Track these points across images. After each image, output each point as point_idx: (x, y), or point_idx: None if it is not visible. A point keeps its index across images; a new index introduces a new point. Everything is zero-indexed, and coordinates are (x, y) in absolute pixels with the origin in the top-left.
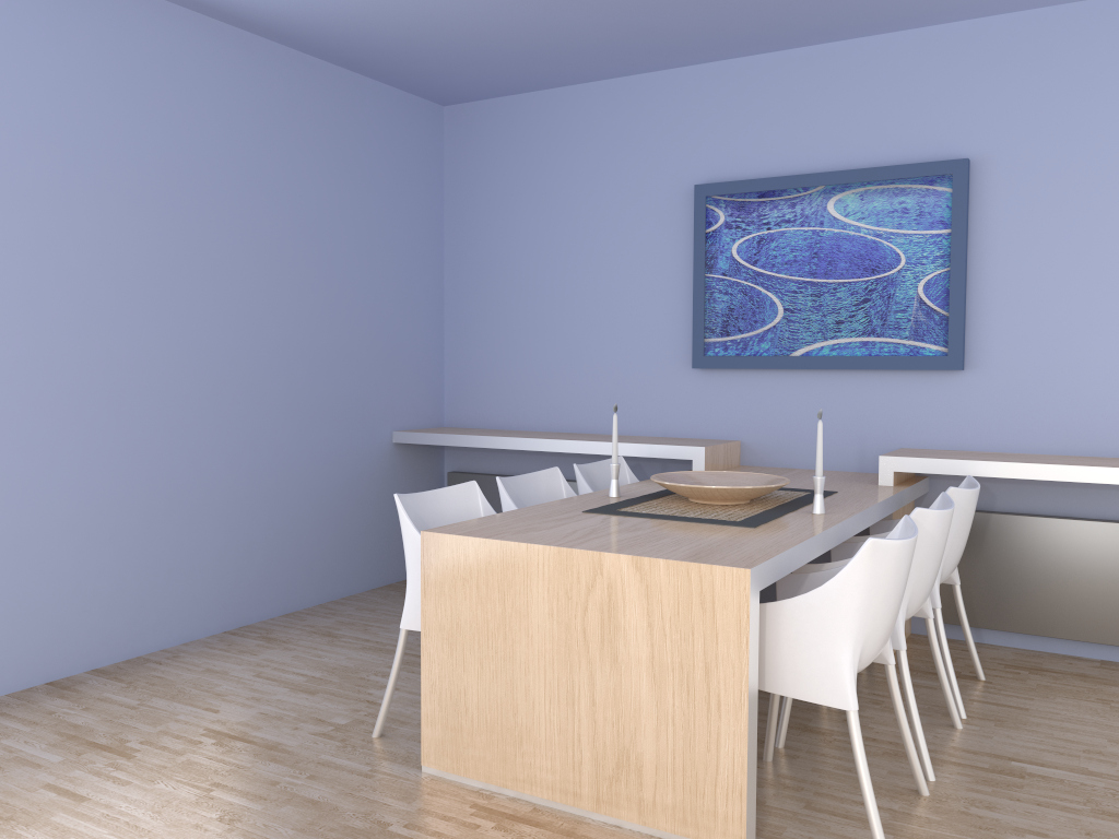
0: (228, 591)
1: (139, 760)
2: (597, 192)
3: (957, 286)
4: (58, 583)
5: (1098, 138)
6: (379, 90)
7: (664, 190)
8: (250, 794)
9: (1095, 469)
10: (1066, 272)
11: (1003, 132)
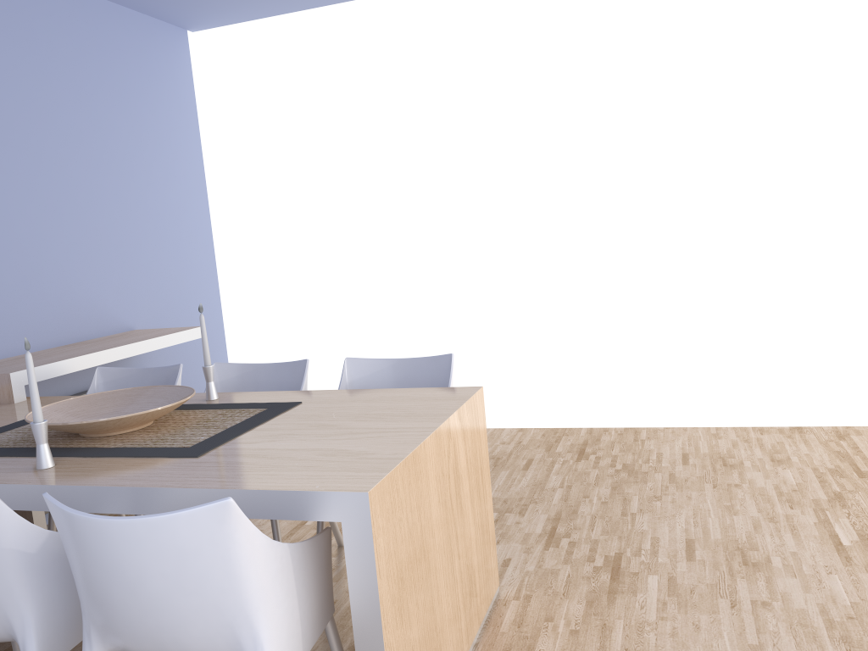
0: None
1: None
2: None
3: None
4: None
5: (20, 82)
6: None
7: None
8: None
9: (142, 343)
10: (21, 193)
11: None
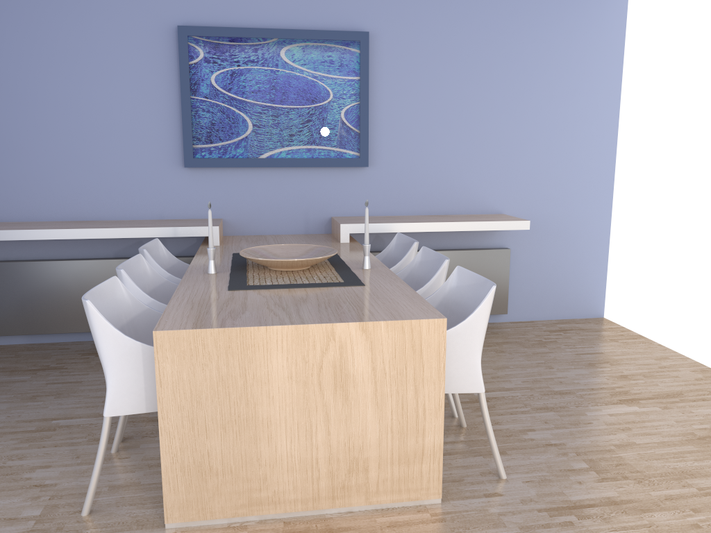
0: None
1: None
2: (84, 21)
3: (364, 114)
4: None
5: (435, 29)
6: None
7: (148, 26)
8: None
9: (456, 223)
10: (419, 108)
11: (385, 18)
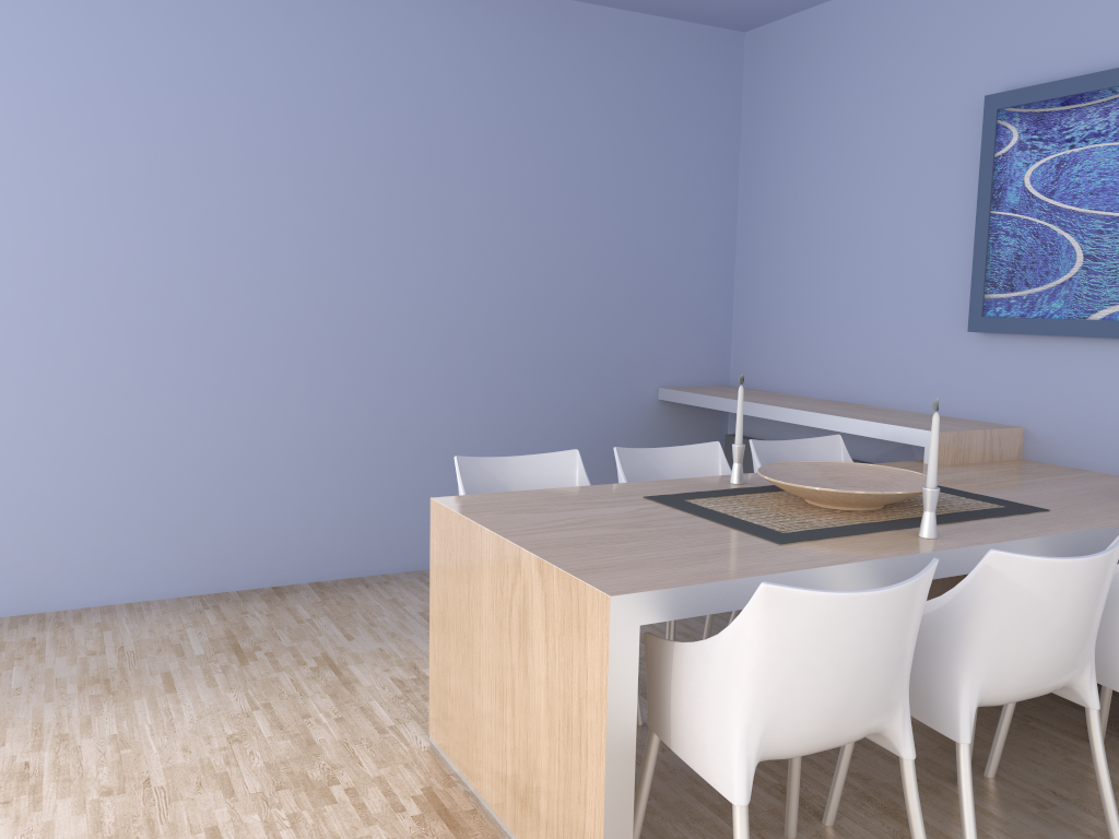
0: None
1: (245, 668)
2: (884, 115)
3: None
4: (285, 504)
5: None
6: (655, 24)
7: (956, 106)
8: (277, 721)
9: None
10: None
11: None
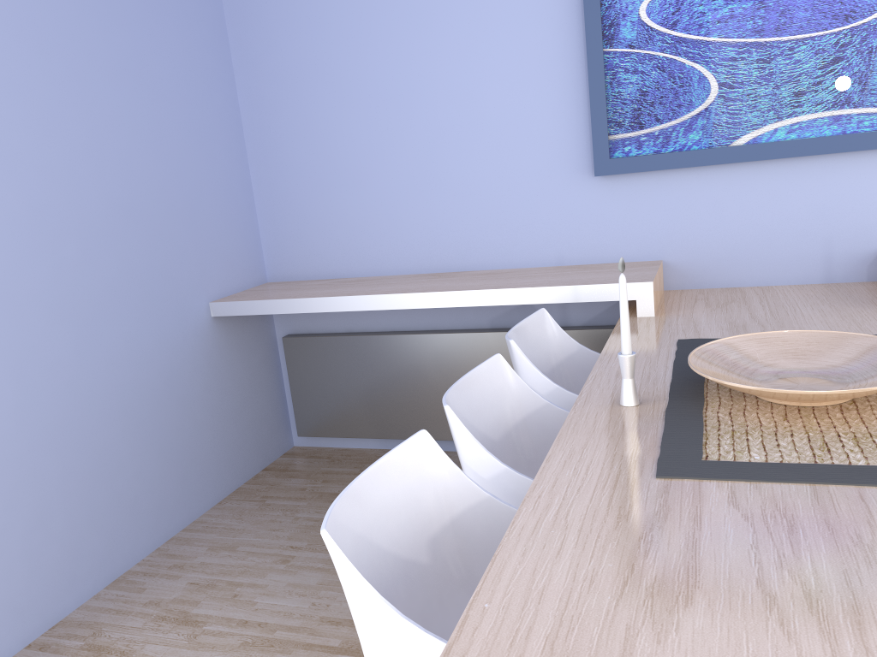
0: (22, 588)
1: None
2: None
3: None
4: None
5: None
6: None
7: None
8: None
9: None
10: None
11: None
